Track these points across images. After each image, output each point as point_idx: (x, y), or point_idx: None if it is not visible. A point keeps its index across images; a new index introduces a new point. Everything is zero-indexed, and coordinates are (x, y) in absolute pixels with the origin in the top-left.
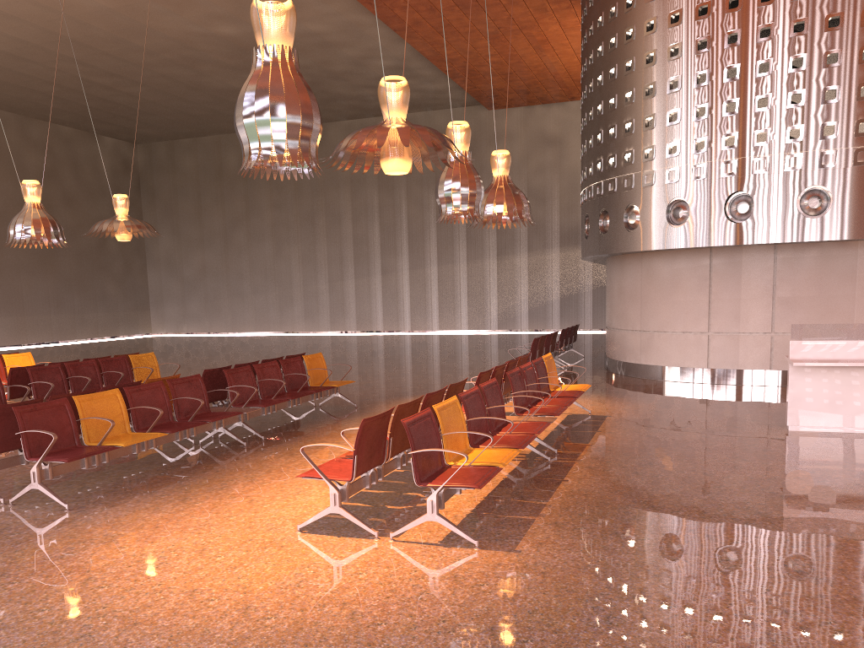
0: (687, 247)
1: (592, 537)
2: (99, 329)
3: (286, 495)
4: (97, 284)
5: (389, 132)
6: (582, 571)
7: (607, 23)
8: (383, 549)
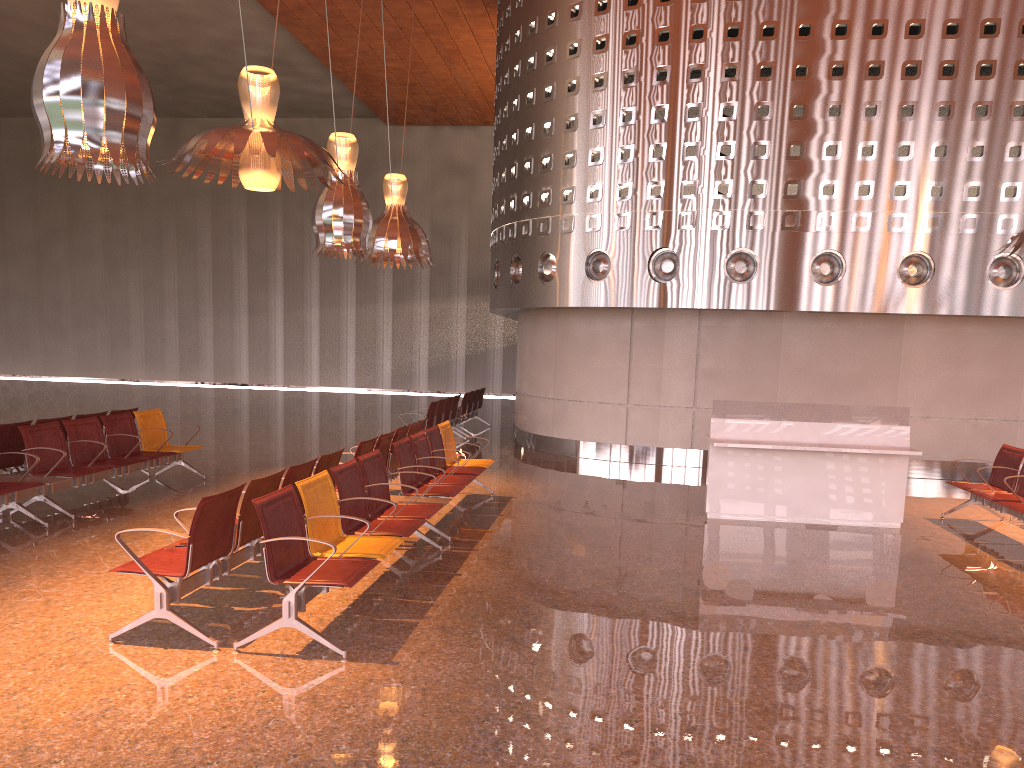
0: (607, 306)
1: (485, 643)
2: None
3: (98, 594)
4: None
5: (250, 137)
6: (470, 686)
7: (526, 39)
8: (224, 664)
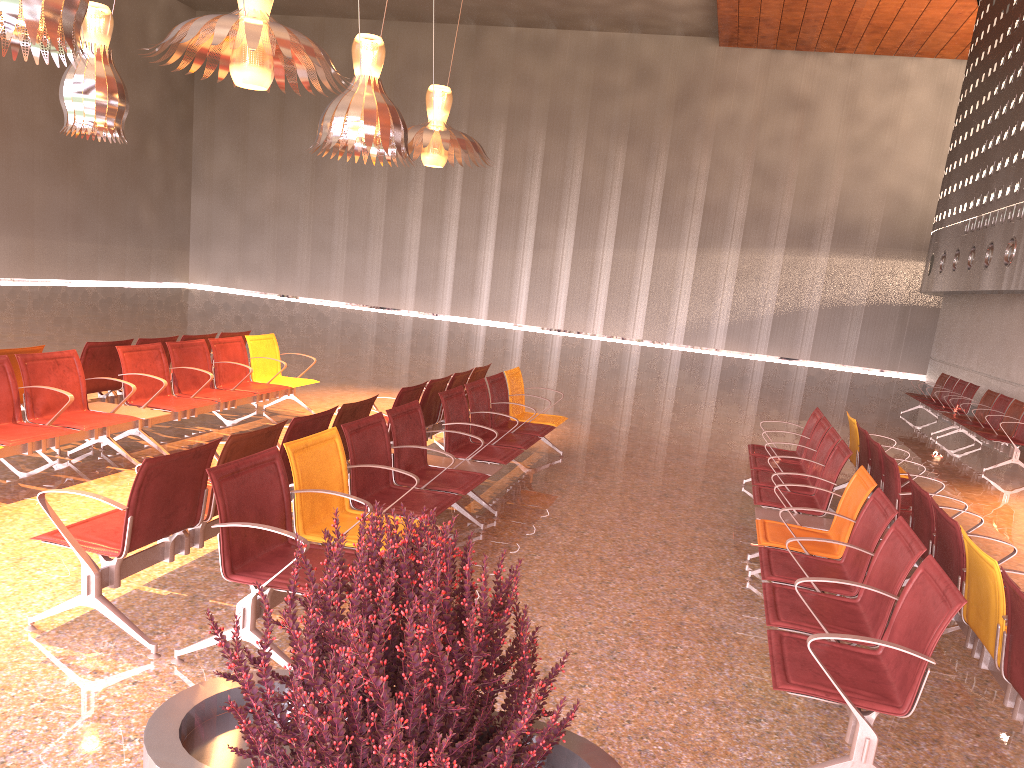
0: None
1: None
2: (125, 269)
3: None
4: (129, 205)
5: None
6: None
7: None
8: None
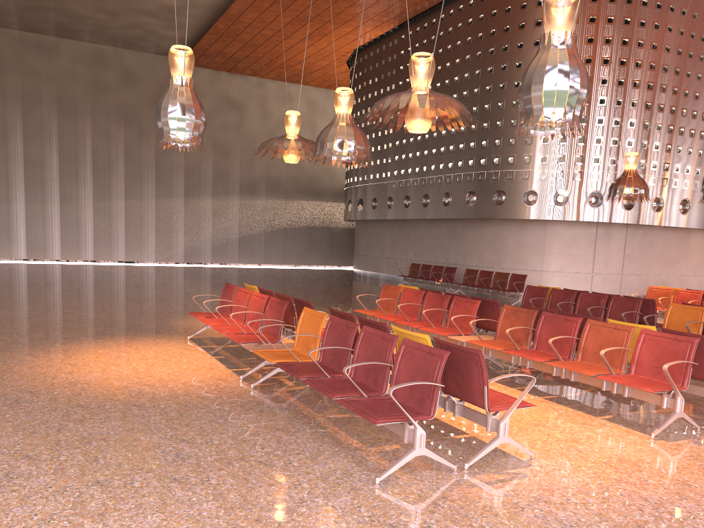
0: (599, 221)
1: None
2: None
3: None
4: None
5: None
6: None
7: None
8: None
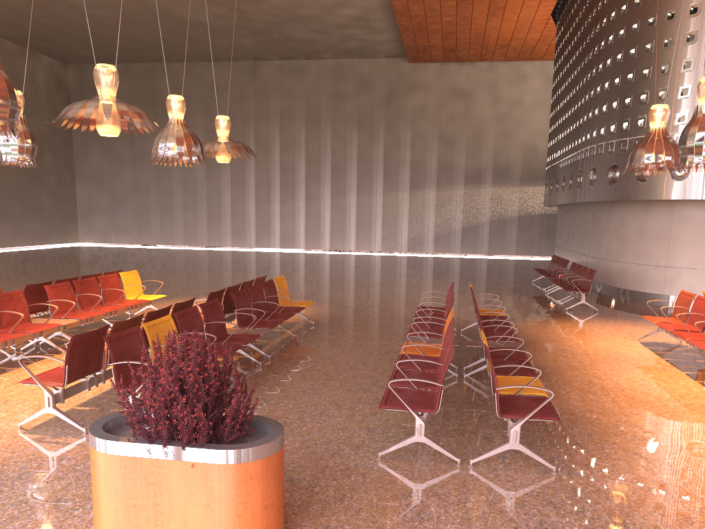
0: None
1: None
2: (35, 237)
3: None
4: (34, 195)
5: None
6: None
7: None
8: None
